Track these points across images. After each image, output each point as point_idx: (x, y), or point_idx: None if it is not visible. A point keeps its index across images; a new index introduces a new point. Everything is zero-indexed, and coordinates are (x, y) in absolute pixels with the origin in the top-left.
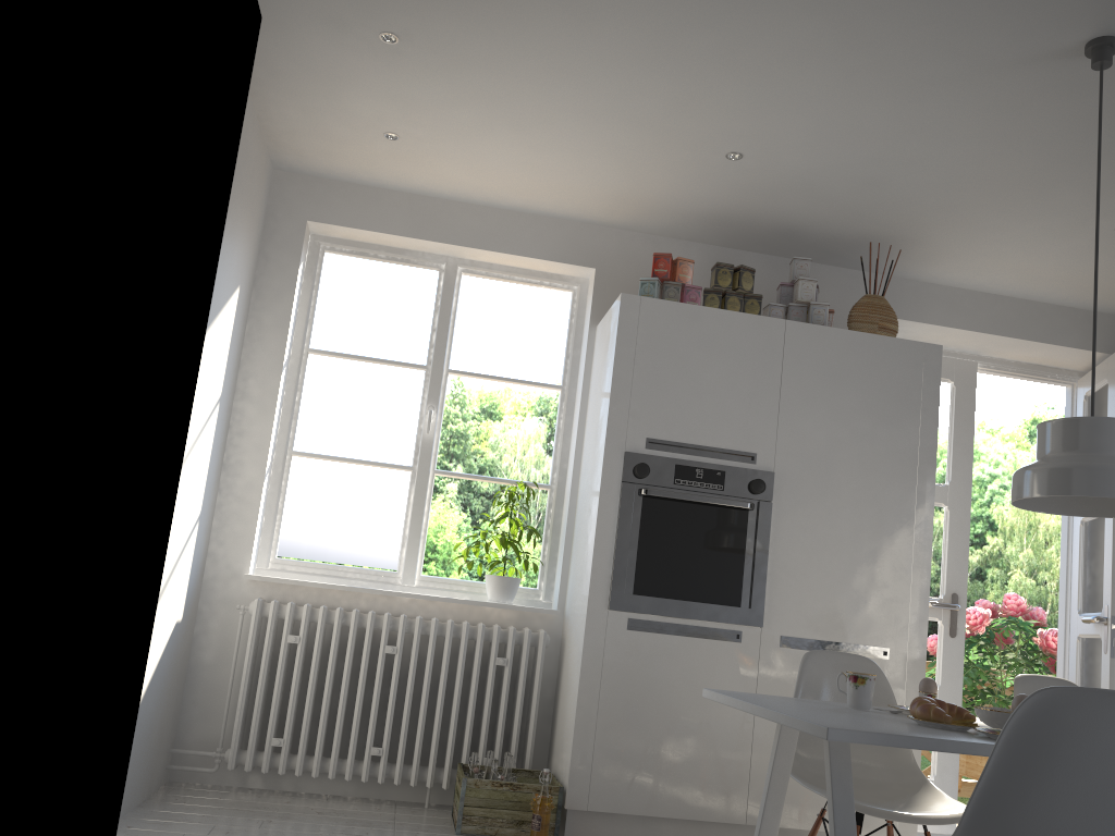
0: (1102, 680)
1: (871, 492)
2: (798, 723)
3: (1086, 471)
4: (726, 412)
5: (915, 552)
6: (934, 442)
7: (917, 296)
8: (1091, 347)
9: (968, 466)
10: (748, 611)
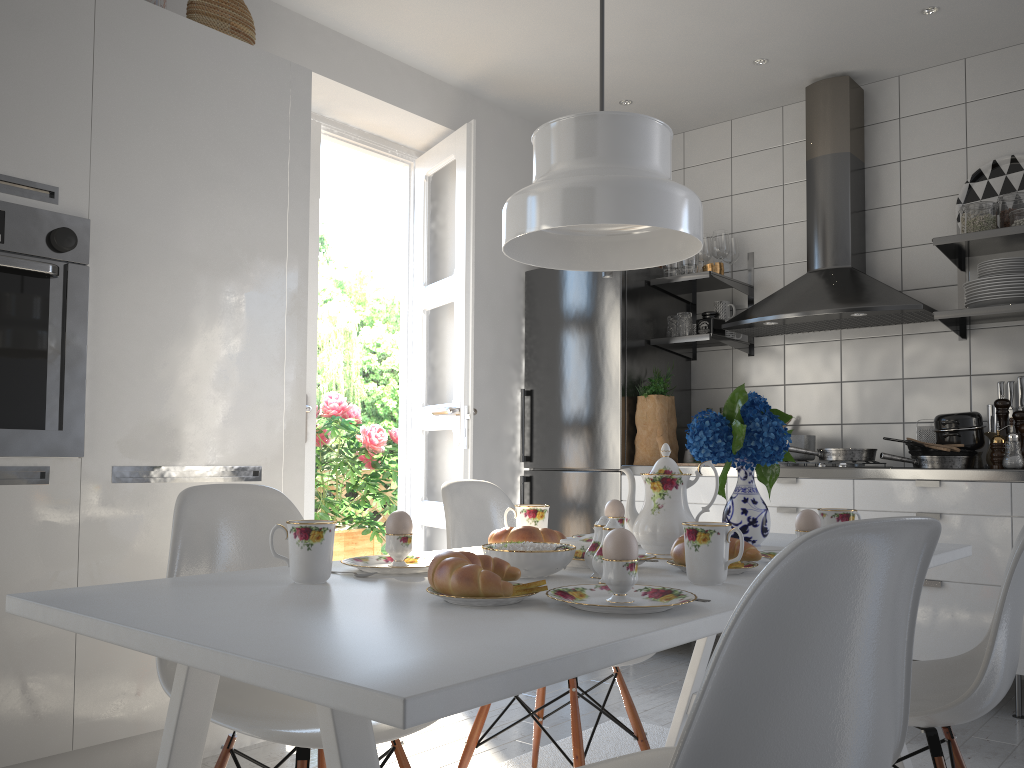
0: (455, 473)
1: (232, 259)
2: (298, 682)
3: (631, 188)
4: (1, 112)
5: (288, 340)
6: (307, 197)
7: (262, 17)
8: (437, 120)
9: (315, 246)
10: (59, 434)
